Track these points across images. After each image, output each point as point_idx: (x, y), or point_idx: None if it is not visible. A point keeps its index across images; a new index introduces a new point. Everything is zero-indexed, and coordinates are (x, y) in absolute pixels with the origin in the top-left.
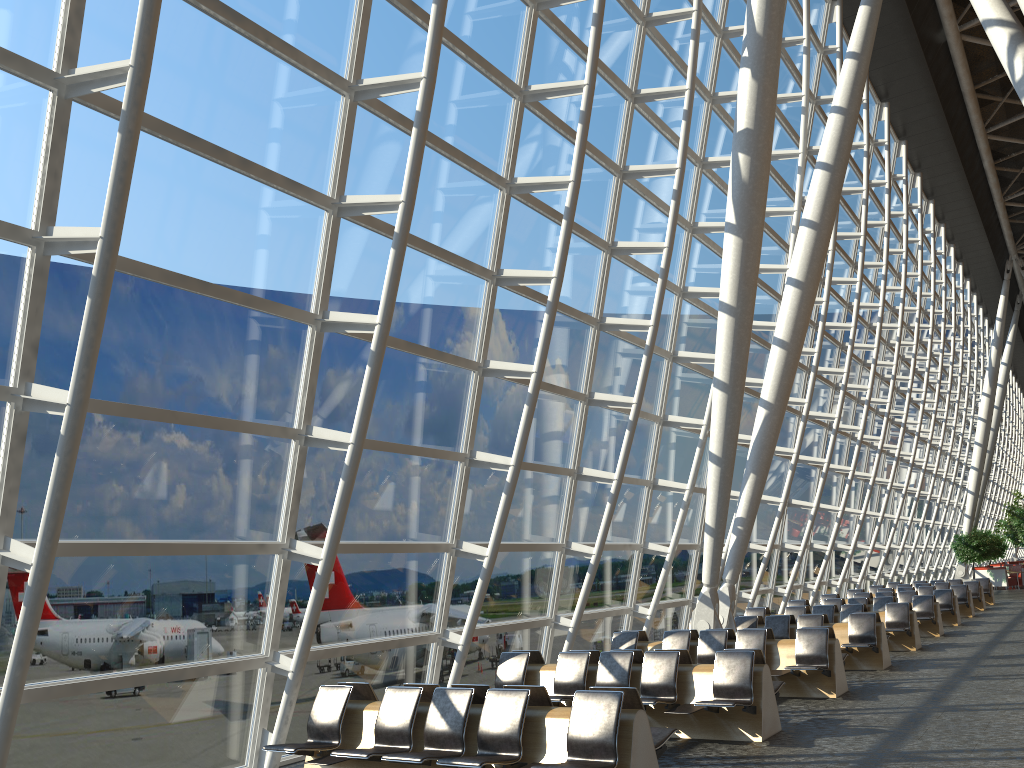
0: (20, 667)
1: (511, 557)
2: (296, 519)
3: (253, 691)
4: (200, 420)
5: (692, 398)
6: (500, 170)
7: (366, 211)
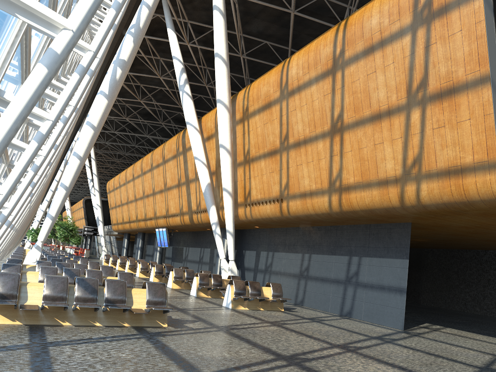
0: None
1: None
2: None
3: None
4: None
5: None
6: None
7: None
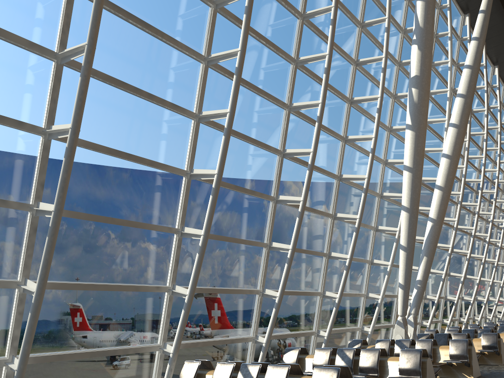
0: (27, 344)
1: (293, 298)
2: (176, 274)
3: (153, 363)
4: (126, 222)
5: (392, 217)
6: (284, 100)
7: (211, 118)
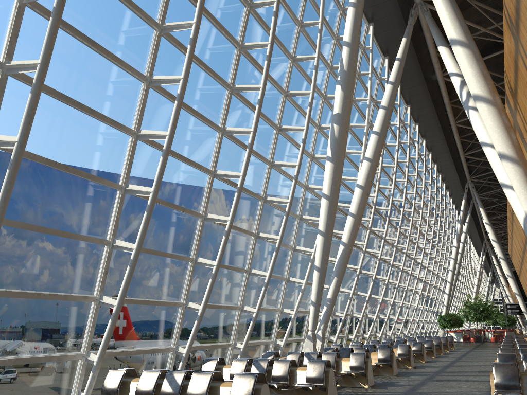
0: None
1: (213, 311)
2: (104, 285)
3: (75, 371)
4: (59, 233)
5: (309, 238)
6: (218, 123)
7: (150, 138)
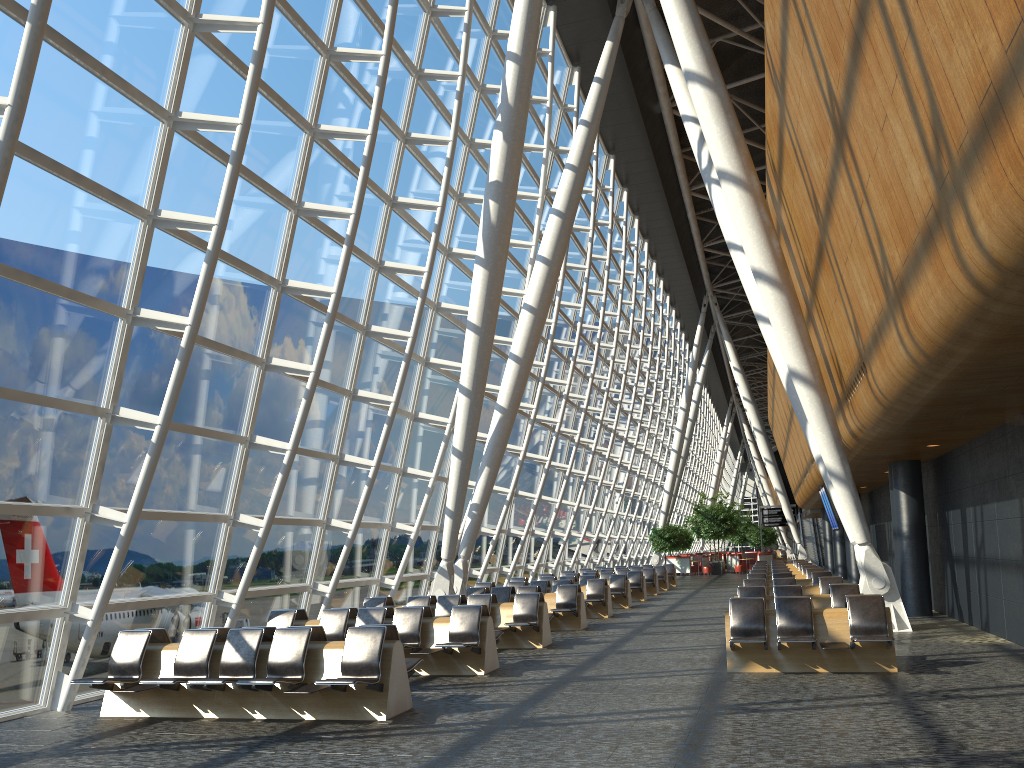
0: None
1: (279, 530)
2: (99, 487)
3: (51, 638)
4: (24, 396)
5: (440, 398)
6: (290, 193)
7: (180, 226)
